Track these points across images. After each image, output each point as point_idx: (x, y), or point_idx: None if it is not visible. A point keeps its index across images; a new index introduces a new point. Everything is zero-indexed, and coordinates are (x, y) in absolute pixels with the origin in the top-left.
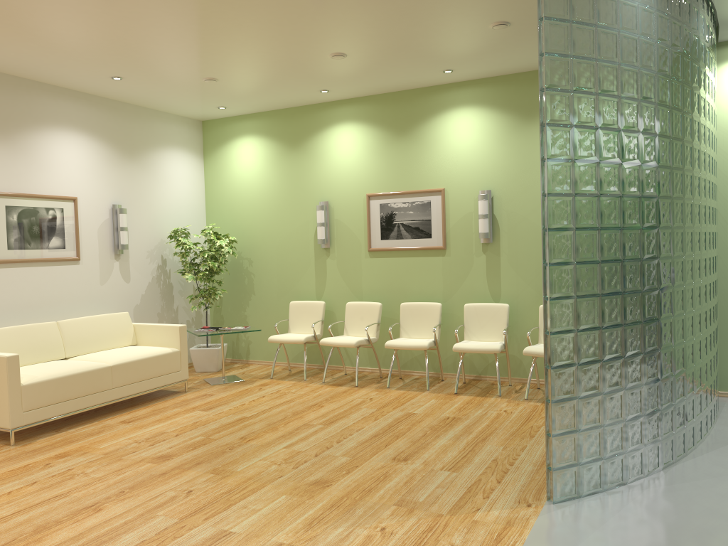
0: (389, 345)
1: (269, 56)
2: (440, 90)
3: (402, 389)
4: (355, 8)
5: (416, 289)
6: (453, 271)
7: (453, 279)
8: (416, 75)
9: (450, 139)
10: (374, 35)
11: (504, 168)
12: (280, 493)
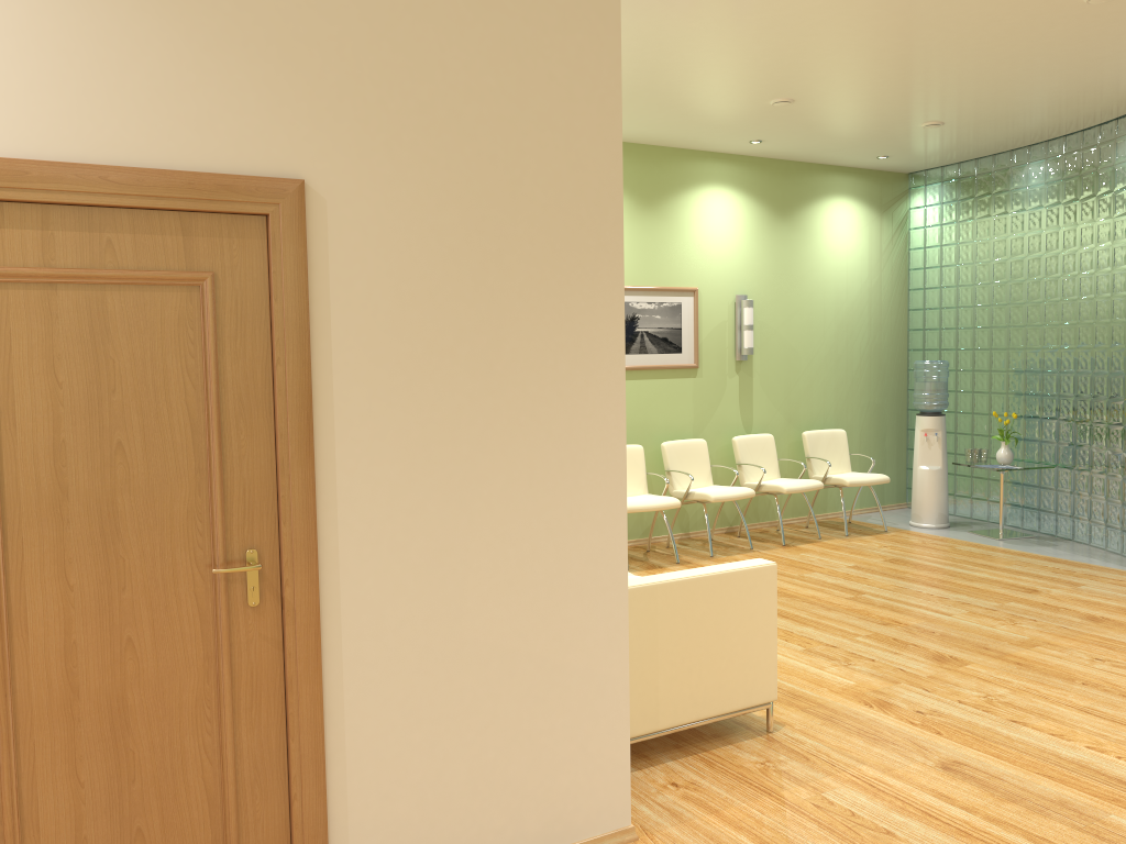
0: (718, 498)
1: (752, 79)
2: (694, 157)
3: (728, 554)
4: (967, 79)
5: (663, 423)
6: (705, 397)
7: (705, 406)
8: (727, 136)
9: (704, 224)
10: (875, 99)
11: (758, 270)
12: (1122, 633)
